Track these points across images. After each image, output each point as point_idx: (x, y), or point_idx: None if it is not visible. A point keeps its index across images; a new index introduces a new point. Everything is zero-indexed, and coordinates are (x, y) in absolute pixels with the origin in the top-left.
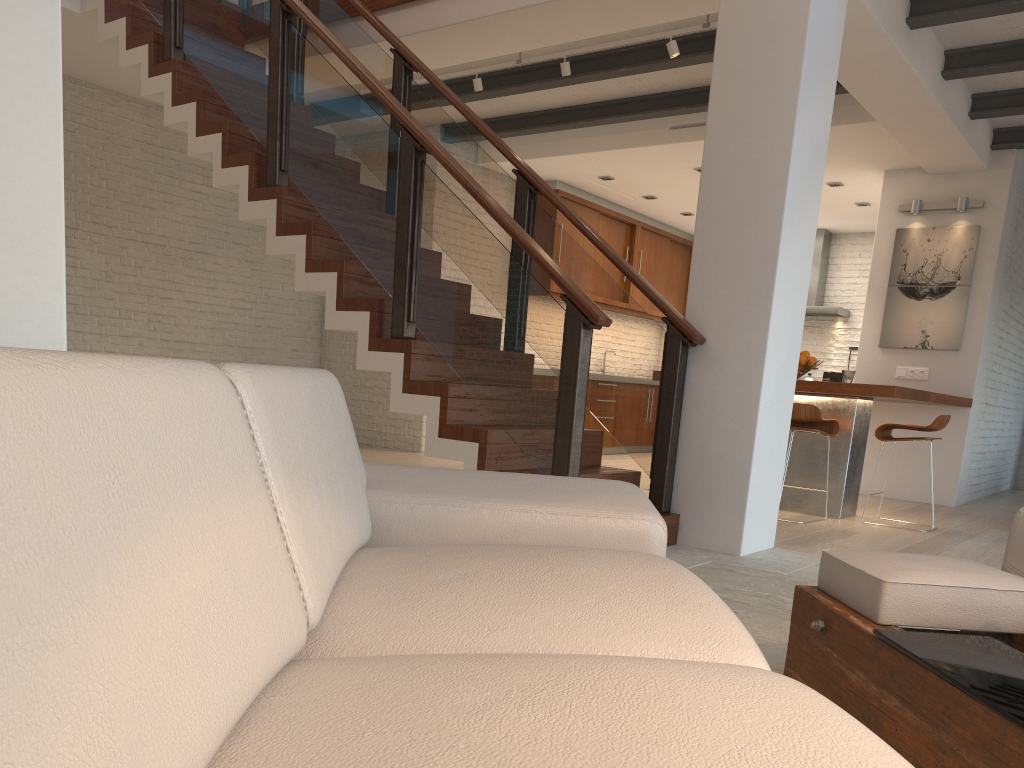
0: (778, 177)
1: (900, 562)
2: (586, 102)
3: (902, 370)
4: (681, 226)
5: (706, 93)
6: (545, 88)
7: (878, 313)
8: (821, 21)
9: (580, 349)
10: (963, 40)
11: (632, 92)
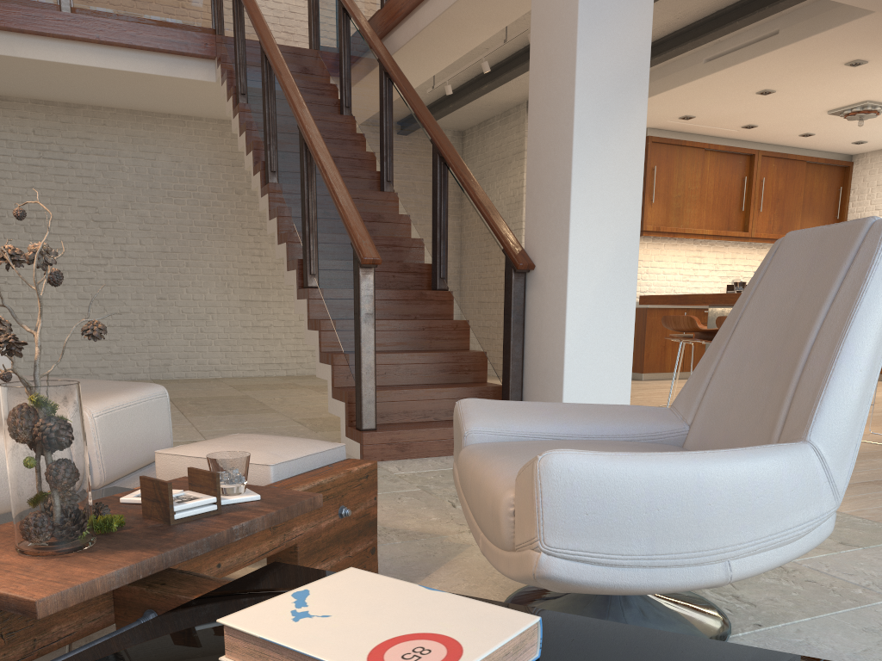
0: (568, 108)
1: (214, 440)
2: None
3: None
4: (817, 147)
5: (709, 23)
6: None
7: None
8: None
9: (359, 285)
10: None
11: None
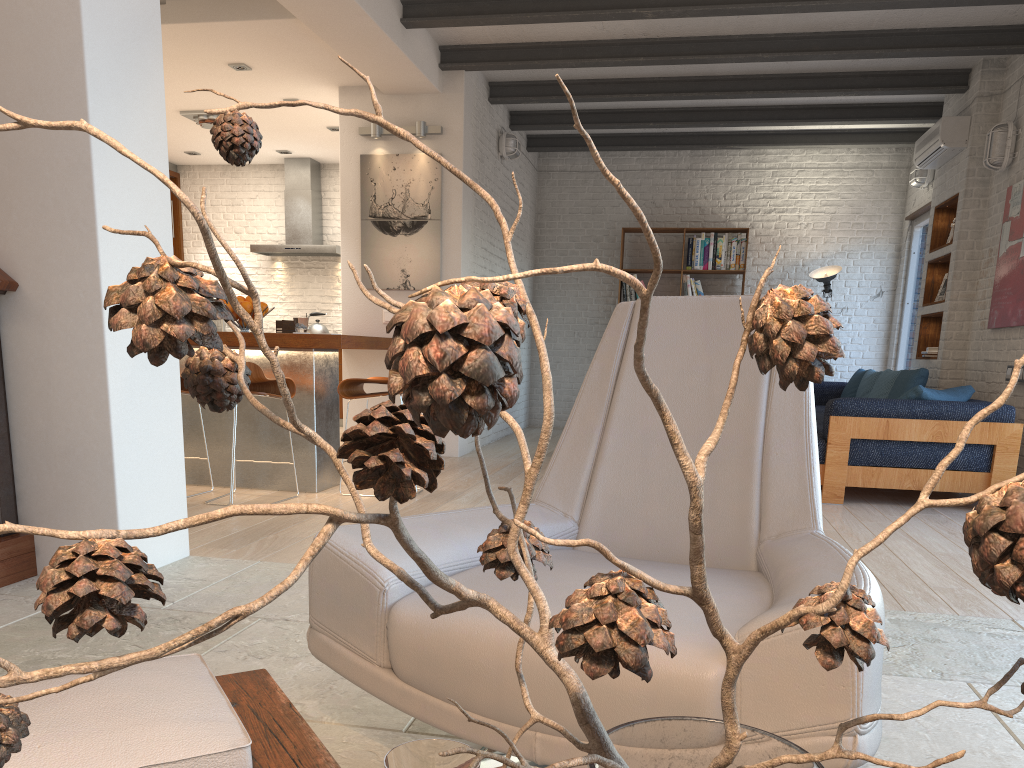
0: (70, 44)
1: None
2: None
3: (389, 314)
4: None
5: None
6: None
7: (356, 251)
8: None
9: None
10: None
11: None
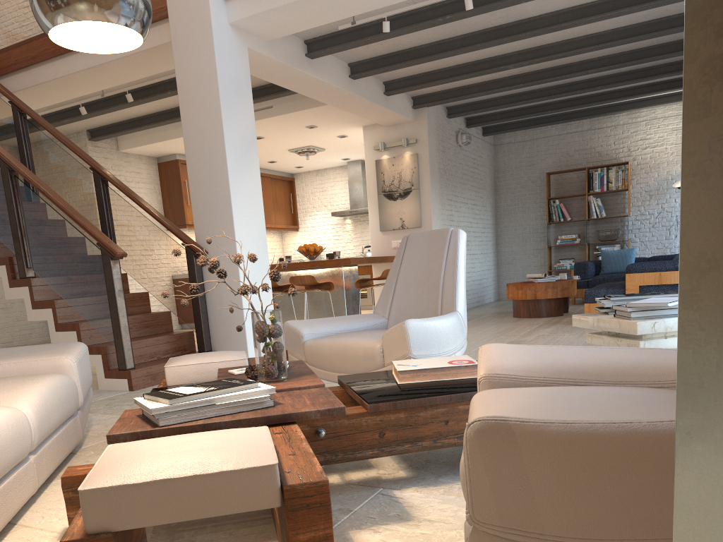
0: (222, 159)
1: (186, 357)
2: (168, 108)
3: (395, 243)
4: (275, 168)
5: None
6: (131, 106)
7: (376, 211)
8: (228, 72)
9: (112, 271)
10: (353, 58)
11: None
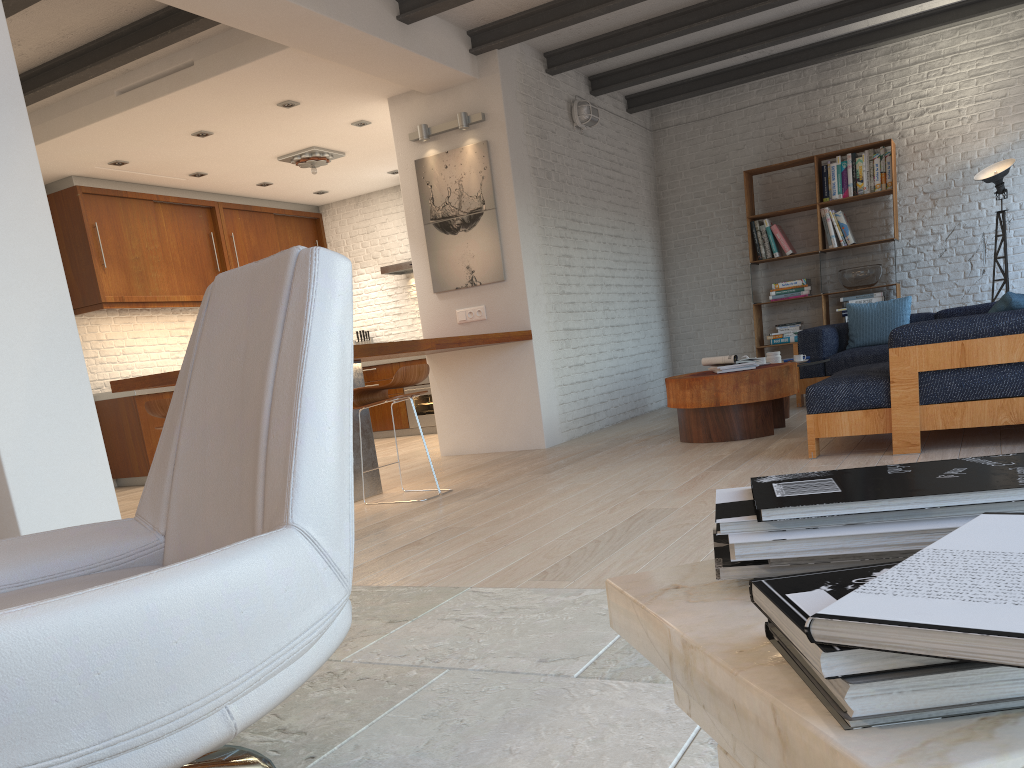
0: None
1: None
2: None
3: (462, 313)
4: (280, 198)
5: (106, 46)
6: None
7: (424, 256)
8: None
9: None
10: None
11: (31, 60)
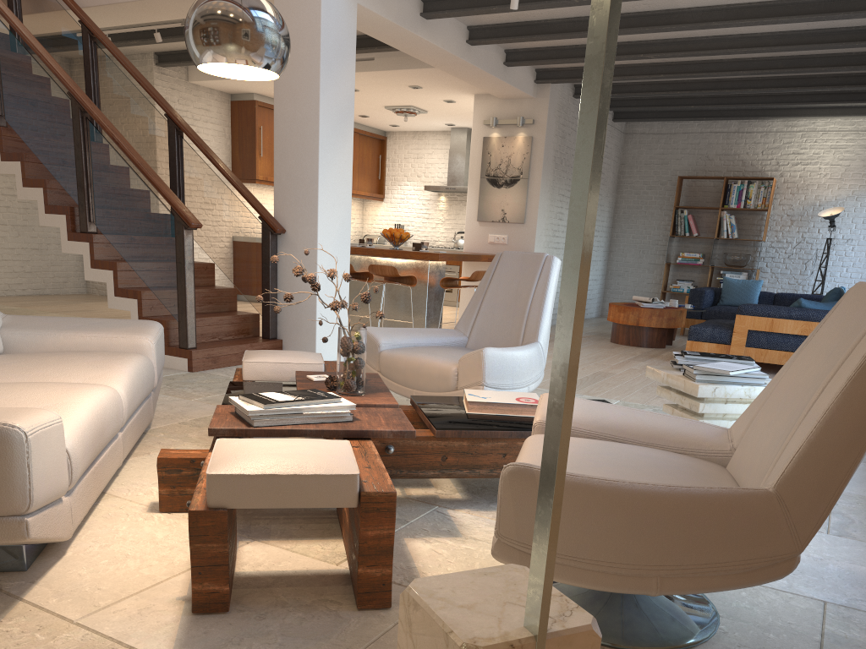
0: (314, 130)
1: (263, 353)
2: None
3: (492, 237)
4: (366, 123)
5: None
6: None
7: (476, 197)
8: (333, 31)
9: (184, 242)
10: (474, 21)
11: None
